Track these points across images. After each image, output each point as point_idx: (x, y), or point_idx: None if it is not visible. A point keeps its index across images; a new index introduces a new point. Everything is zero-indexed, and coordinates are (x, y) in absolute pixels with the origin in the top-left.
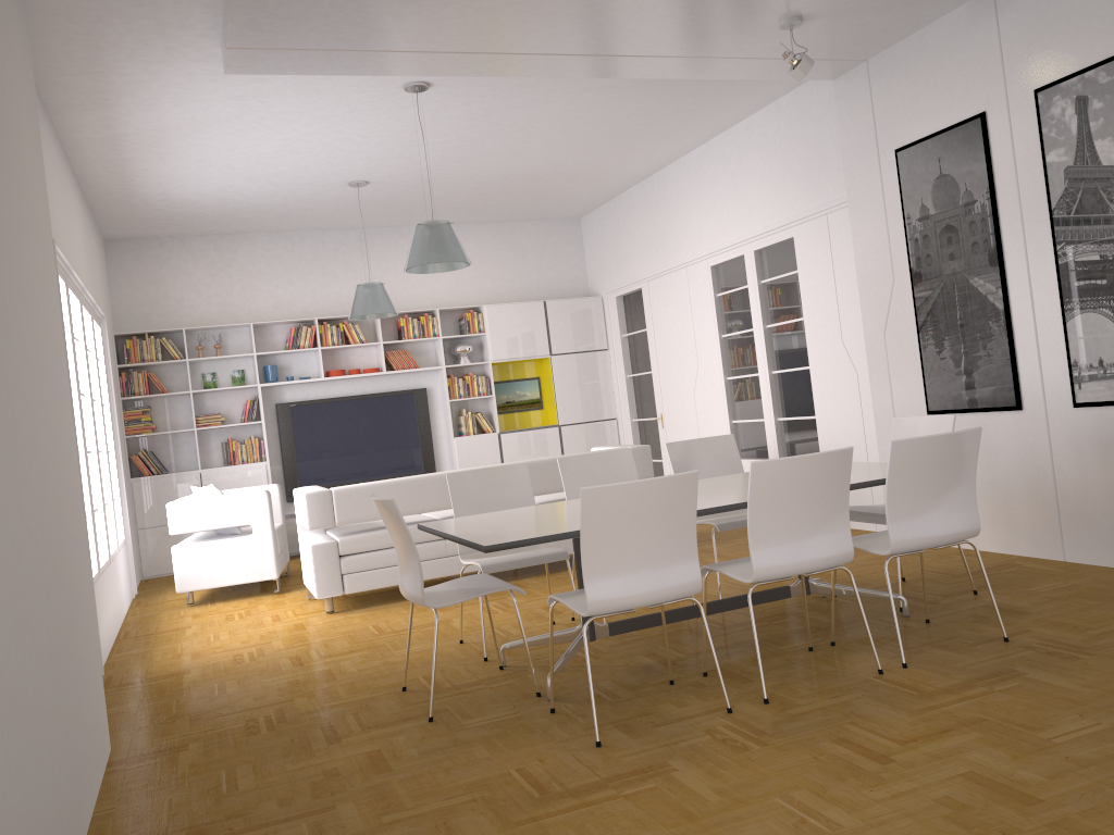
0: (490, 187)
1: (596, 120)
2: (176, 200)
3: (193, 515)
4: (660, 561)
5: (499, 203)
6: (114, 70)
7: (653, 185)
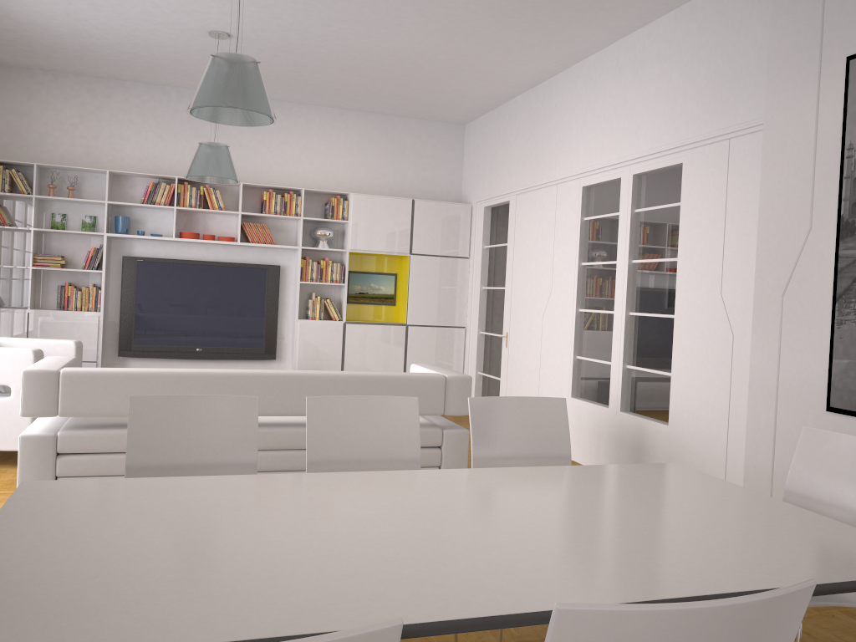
0: (367, 68)
1: None
2: (22, 20)
3: None
4: None
5: (380, 91)
6: None
7: (538, 95)
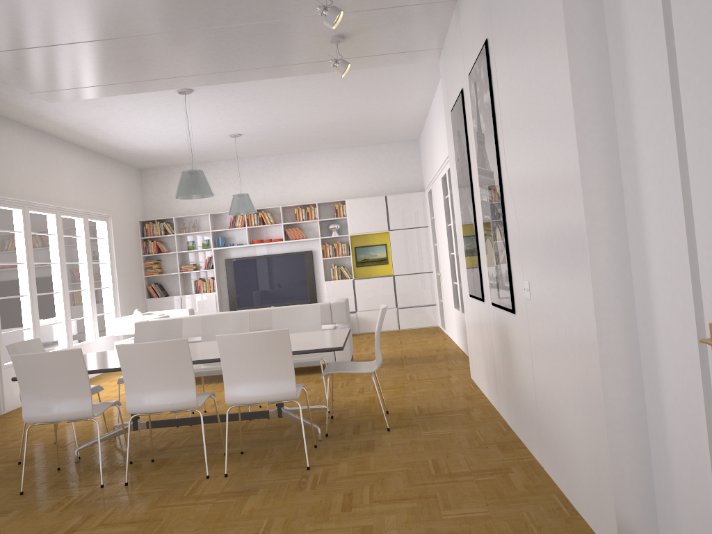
0: (323, 130)
1: (330, 93)
2: (147, 150)
3: (123, 326)
4: (63, 397)
5: (346, 137)
6: (18, 102)
7: (428, 121)
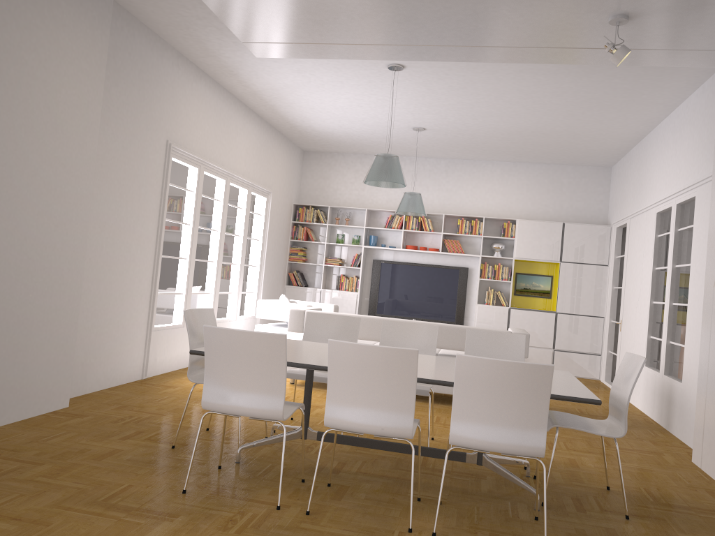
0: (514, 138)
1: (551, 94)
2: (321, 131)
3: (268, 310)
4: (253, 389)
5: (534, 150)
6: (220, 54)
7: (642, 146)
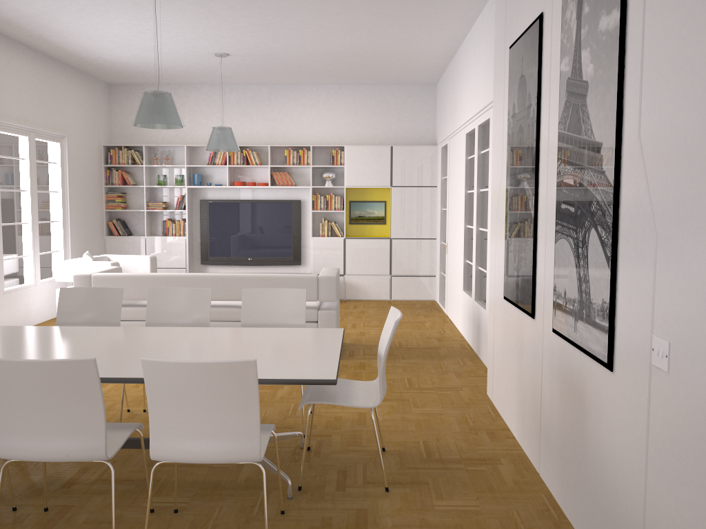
0: (328, 60)
1: (343, 11)
2: (115, 62)
3: (68, 271)
4: None
5: (353, 71)
6: None
7: (455, 63)
